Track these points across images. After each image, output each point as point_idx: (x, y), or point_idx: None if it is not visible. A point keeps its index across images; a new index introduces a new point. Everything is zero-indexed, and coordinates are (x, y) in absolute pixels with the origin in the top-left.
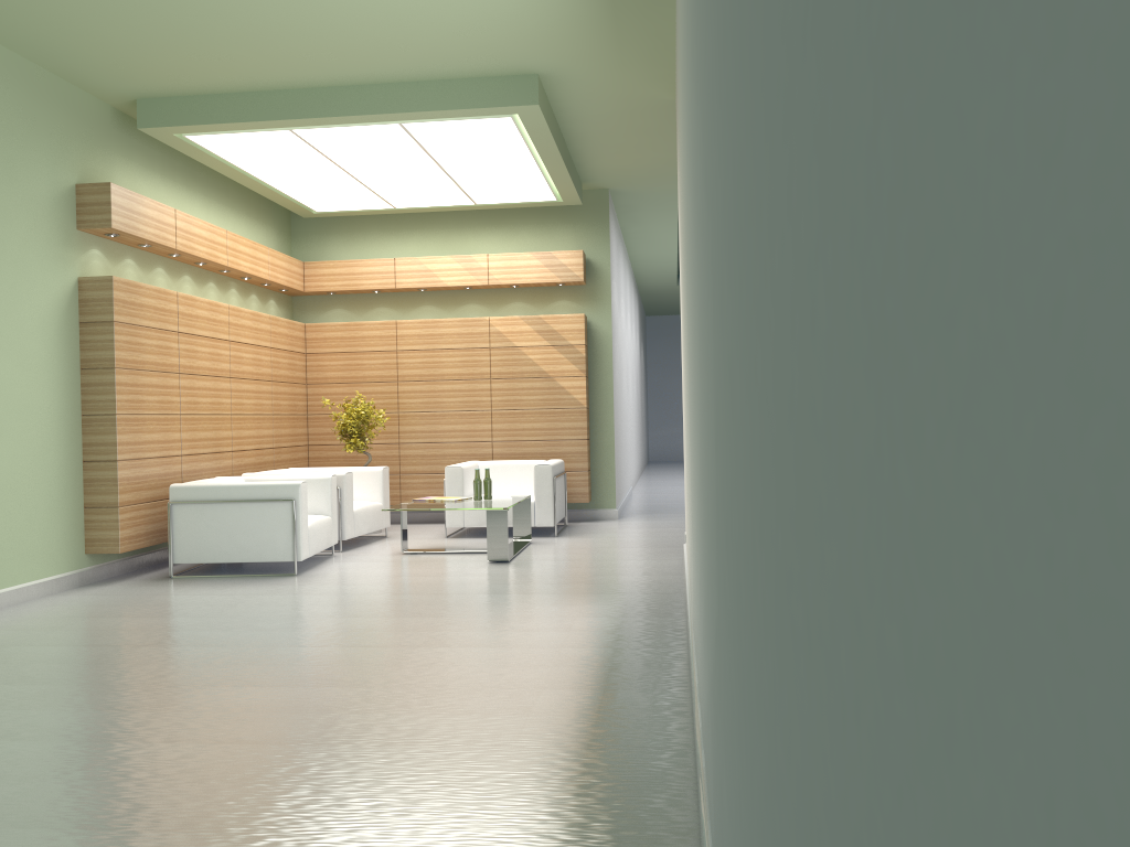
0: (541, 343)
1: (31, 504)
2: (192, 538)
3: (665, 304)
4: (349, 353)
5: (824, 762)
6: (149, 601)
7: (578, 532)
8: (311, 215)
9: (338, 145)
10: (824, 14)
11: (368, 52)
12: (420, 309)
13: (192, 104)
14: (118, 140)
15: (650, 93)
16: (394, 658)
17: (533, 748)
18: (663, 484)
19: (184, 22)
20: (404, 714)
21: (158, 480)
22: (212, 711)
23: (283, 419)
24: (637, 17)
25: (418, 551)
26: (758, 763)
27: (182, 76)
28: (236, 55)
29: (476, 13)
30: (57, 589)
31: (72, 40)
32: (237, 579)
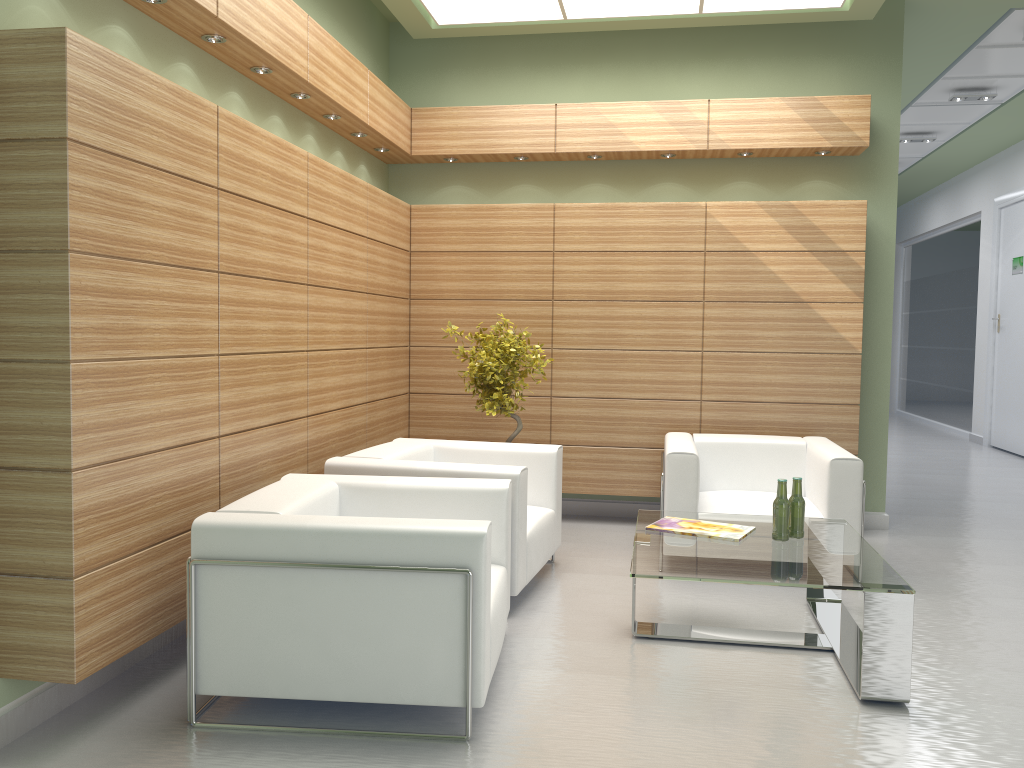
0: (790, 247)
1: None
2: (239, 642)
3: None
4: (477, 253)
5: None
6: None
7: None
8: (426, 33)
9: None
10: None
11: None
12: (585, 189)
13: None
14: None
15: None
16: None
17: None
18: None
19: None
20: None
21: (170, 495)
22: None
23: (379, 355)
24: None
25: (666, 636)
26: None
27: None
28: None
29: None
30: None
31: None
32: (340, 753)
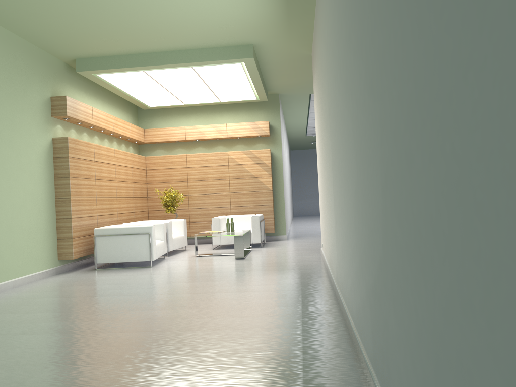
0: (251, 162)
1: (36, 238)
2: (105, 252)
3: (299, 145)
4: (165, 169)
5: (511, 244)
6: (90, 279)
7: (271, 245)
8: (147, 108)
9: (163, 77)
10: (514, 45)
11: (179, 36)
12: (196, 149)
13: (100, 60)
14: (67, 77)
15: (300, 51)
16: (207, 297)
17: (278, 328)
18: (303, 225)
19: (101, 25)
20: (219, 318)
21: (88, 226)
22: (136, 320)
23: (137, 199)
24: (298, 19)
25: (203, 255)
26: (442, 282)
27: (97, 48)
28: (122, 39)
29: (228, 19)
30: (47, 275)
31: (51, 34)
32: (126, 269)
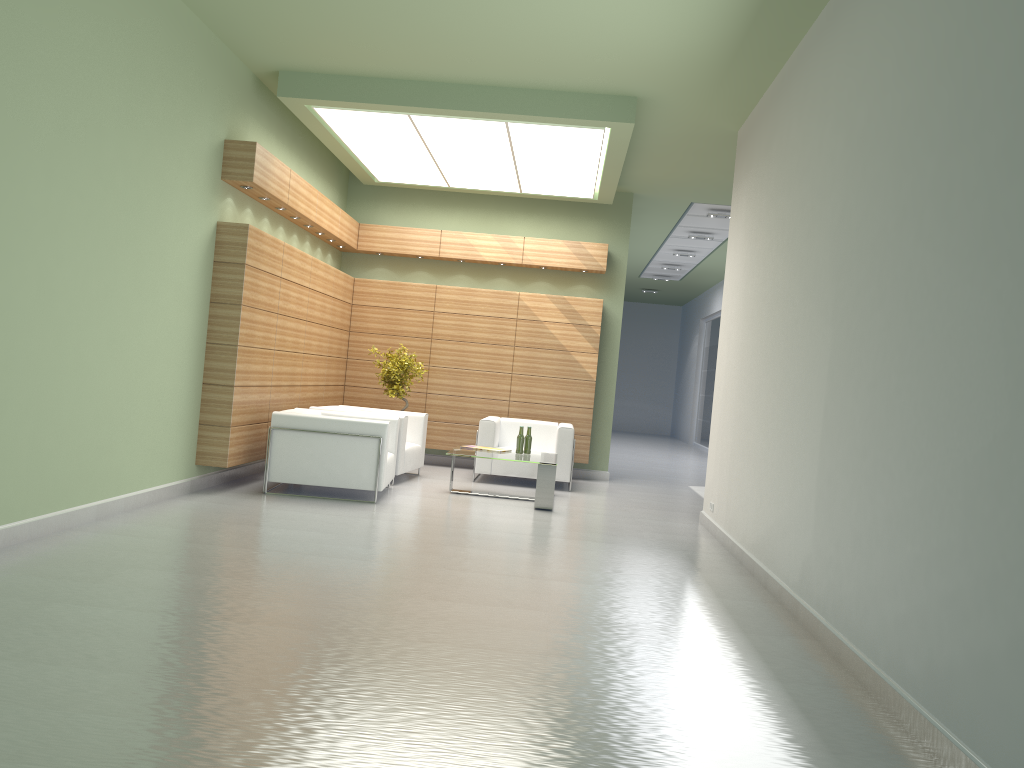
0: (562, 320)
1: (168, 417)
2: (287, 461)
3: None
4: (391, 308)
5: None
6: (269, 514)
7: (585, 489)
8: (371, 183)
9: (438, 131)
10: None
11: (505, 61)
12: (456, 277)
13: (329, 81)
14: (253, 103)
15: (720, 124)
16: (541, 588)
17: (734, 676)
18: (616, 451)
19: (367, 17)
20: (599, 637)
21: (255, 406)
22: (434, 619)
23: (332, 361)
24: (749, 65)
25: (464, 492)
26: None
27: (332, 58)
28: (392, 48)
29: (618, 44)
30: (176, 494)
31: (259, 18)
32: (326, 501)
